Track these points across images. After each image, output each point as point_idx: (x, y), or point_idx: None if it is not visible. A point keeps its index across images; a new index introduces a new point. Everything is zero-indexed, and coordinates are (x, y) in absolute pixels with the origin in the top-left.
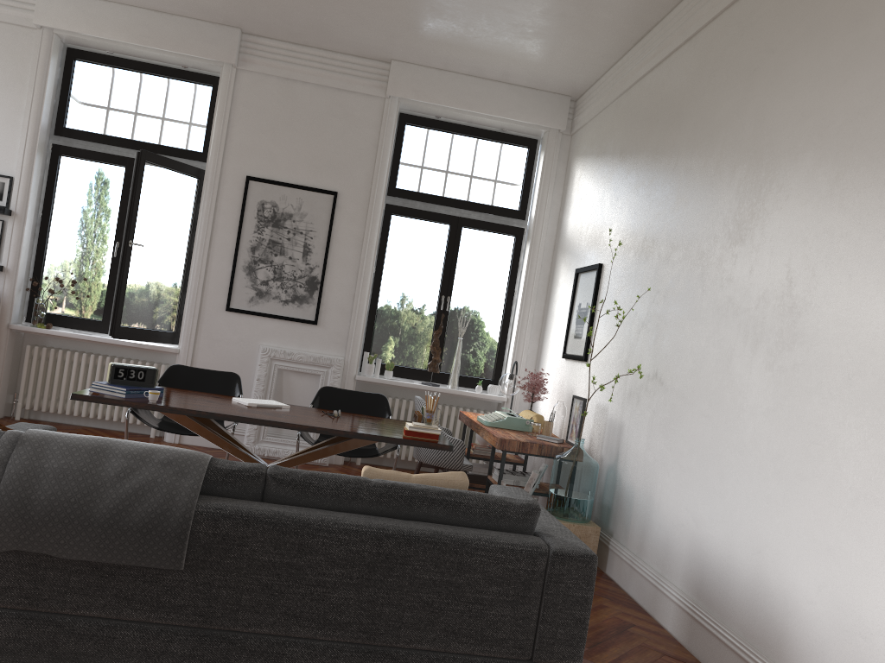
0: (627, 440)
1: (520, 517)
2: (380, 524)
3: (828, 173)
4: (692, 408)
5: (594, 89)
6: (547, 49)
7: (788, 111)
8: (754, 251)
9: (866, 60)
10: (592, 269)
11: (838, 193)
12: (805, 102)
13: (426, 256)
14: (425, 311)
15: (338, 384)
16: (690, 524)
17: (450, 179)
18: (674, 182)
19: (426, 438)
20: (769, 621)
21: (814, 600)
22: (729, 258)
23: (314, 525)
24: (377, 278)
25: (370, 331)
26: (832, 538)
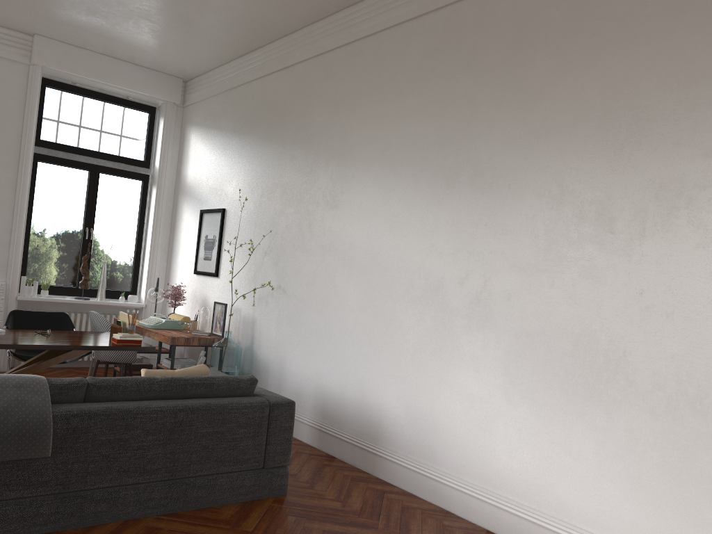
0: (260, 329)
1: (248, 386)
2: (173, 404)
3: (388, 177)
4: (310, 307)
5: (204, 78)
6: (175, 49)
7: (362, 135)
8: (346, 215)
9: (406, 119)
10: (217, 212)
11: (395, 189)
12: (372, 132)
13: (70, 196)
14: (72, 240)
15: (2, 305)
16: (314, 377)
17: (87, 134)
18: (283, 162)
19: (133, 343)
20: (370, 422)
21: (396, 406)
22: (328, 217)
23: (134, 411)
24: (28, 214)
25: (24, 259)
26: (403, 373)
